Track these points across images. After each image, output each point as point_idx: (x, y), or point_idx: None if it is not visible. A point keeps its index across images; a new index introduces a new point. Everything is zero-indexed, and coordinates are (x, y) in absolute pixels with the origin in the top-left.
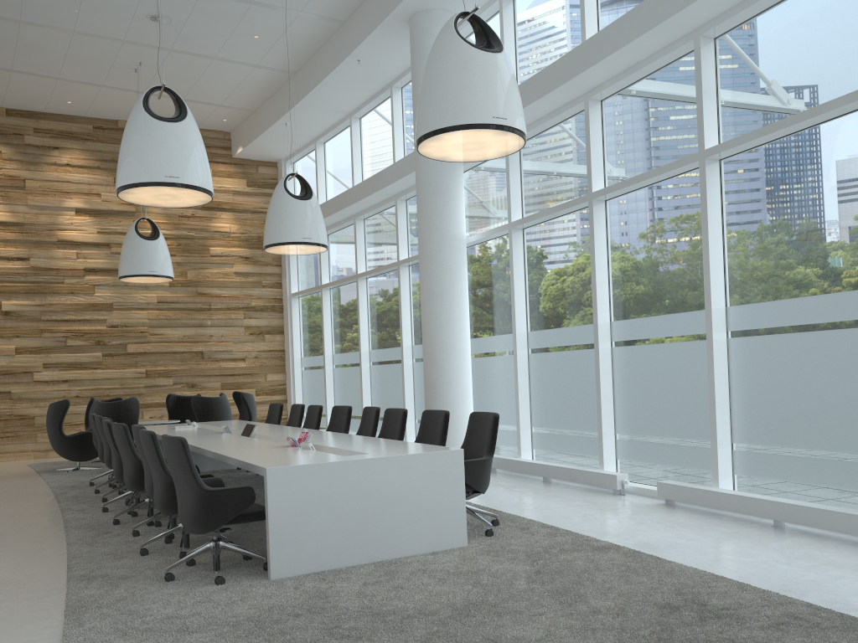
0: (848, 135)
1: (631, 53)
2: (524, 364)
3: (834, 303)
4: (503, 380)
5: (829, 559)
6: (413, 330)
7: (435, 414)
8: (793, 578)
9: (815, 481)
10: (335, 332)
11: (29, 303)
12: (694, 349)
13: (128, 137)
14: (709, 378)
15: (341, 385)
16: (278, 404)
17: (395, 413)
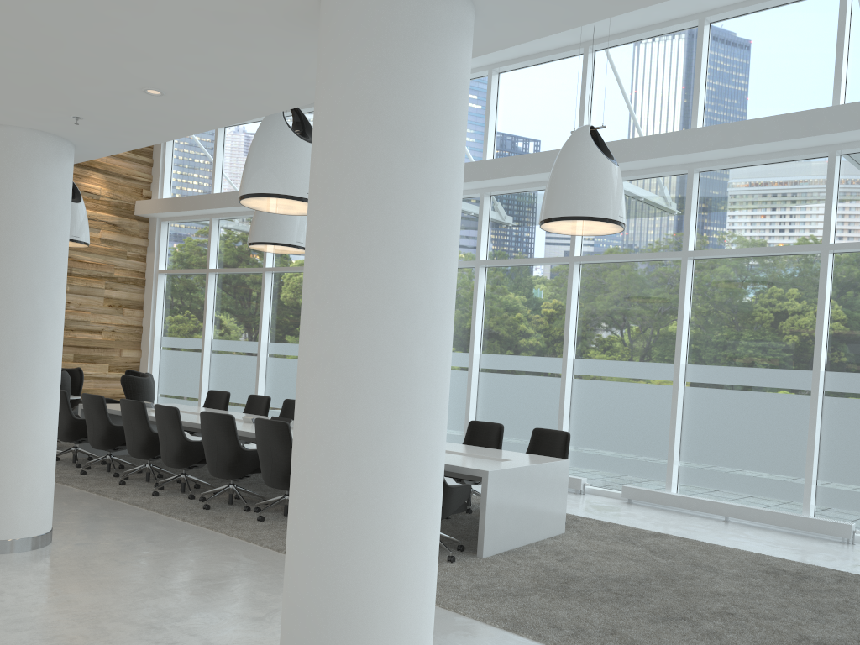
0: (798, 268)
1: (637, 164)
2: (476, 380)
3: (775, 375)
4: None
5: (792, 543)
6: None
7: (485, 425)
8: (796, 555)
9: (746, 491)
10: (219, 318)
11: None
12: (653, 390)
13: (271, 148)
14: (671, 413)
15: (221, 371)
16: (222, 392)
17: None
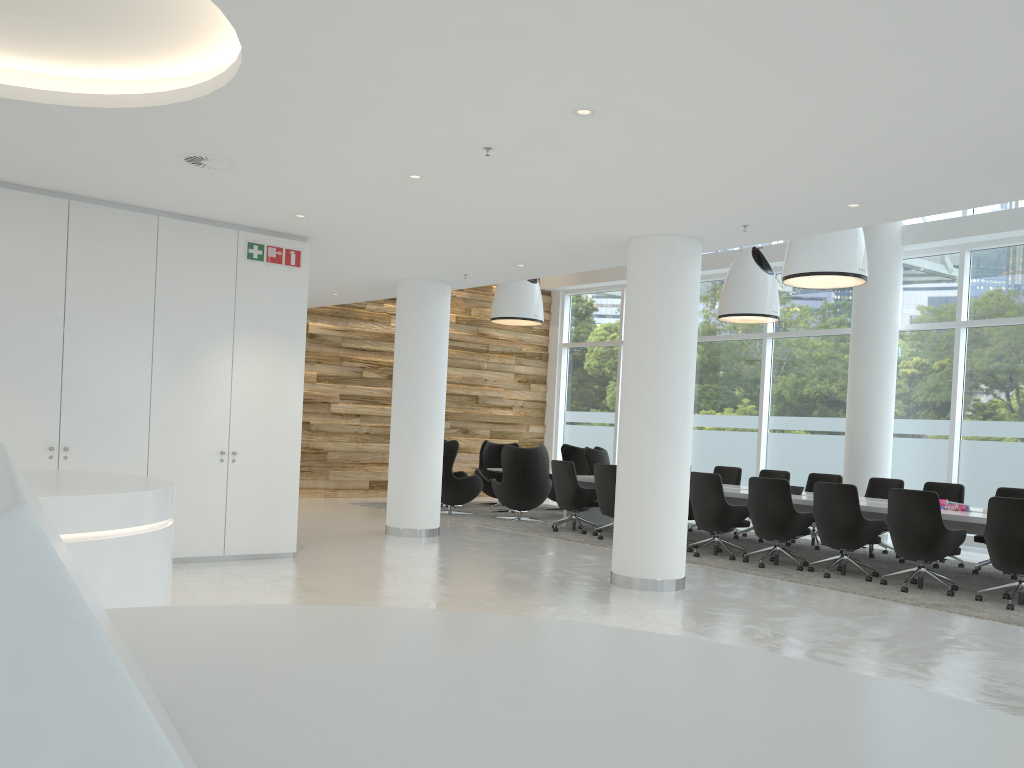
0: None
1: None
2: (957, 449)
3: None
4: (918, 461)
5: None
6: (772, 401)
7: (1017, 491)
8: None
9: None
10: None
11: (333, 327)
12: None
13: None
14: None
15: None
16: None
17: (944, 486)
